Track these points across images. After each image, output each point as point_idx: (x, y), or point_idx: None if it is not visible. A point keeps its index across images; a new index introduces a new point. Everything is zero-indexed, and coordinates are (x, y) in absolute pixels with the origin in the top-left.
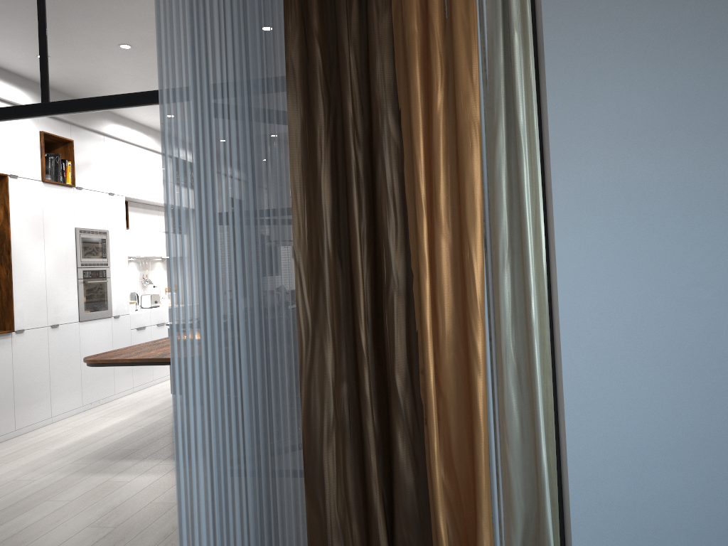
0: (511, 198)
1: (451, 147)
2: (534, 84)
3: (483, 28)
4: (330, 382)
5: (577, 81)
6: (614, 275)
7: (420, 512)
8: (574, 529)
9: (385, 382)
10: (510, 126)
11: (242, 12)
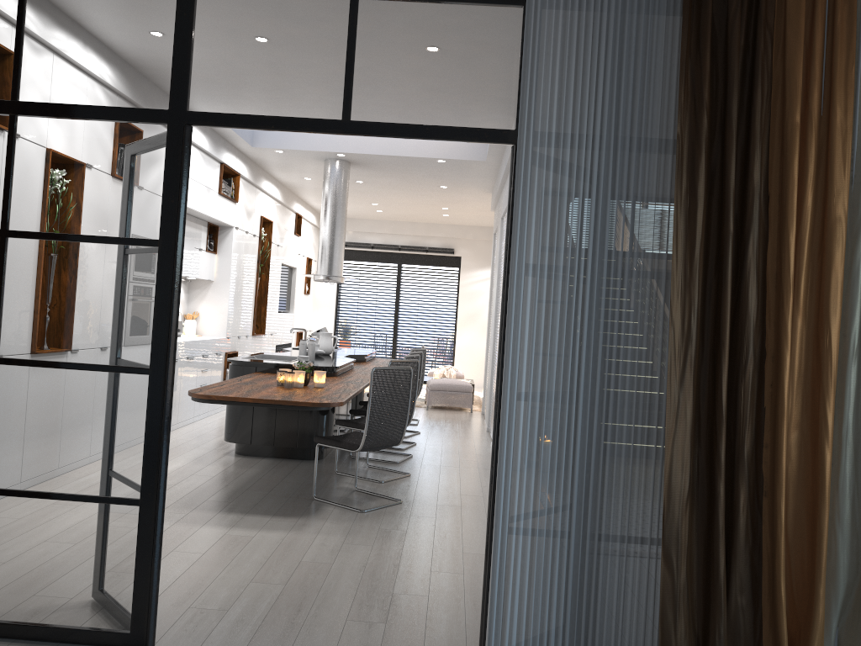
0: None
1: (813, 237)
2: None
3: (853, 131)
4: (689, 448)
5: None
6: None
7: (753, 579)
8: None
9: (732, 452)
10: None
11: (616, 72)
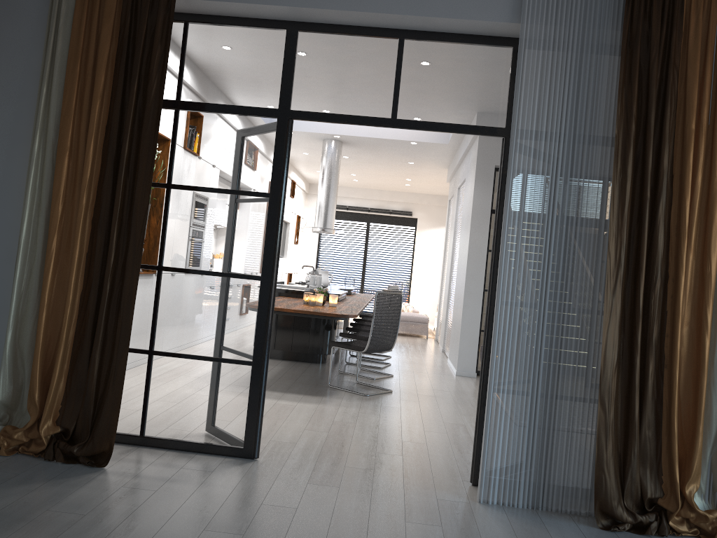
0: None
1: (701, 203)
2: None
3: None
4: (618, 334)
5: None
6: None
7: (656, 420)
8: None
9: (645, 339)
10: None
11: (575, 93)
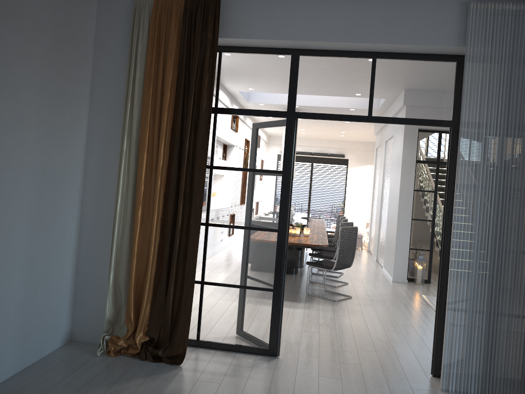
0: None
1: None
2: None
3: None
4: None
5: None
6: None
7: None
8: None
9: None
10: None
11: (507, 97)
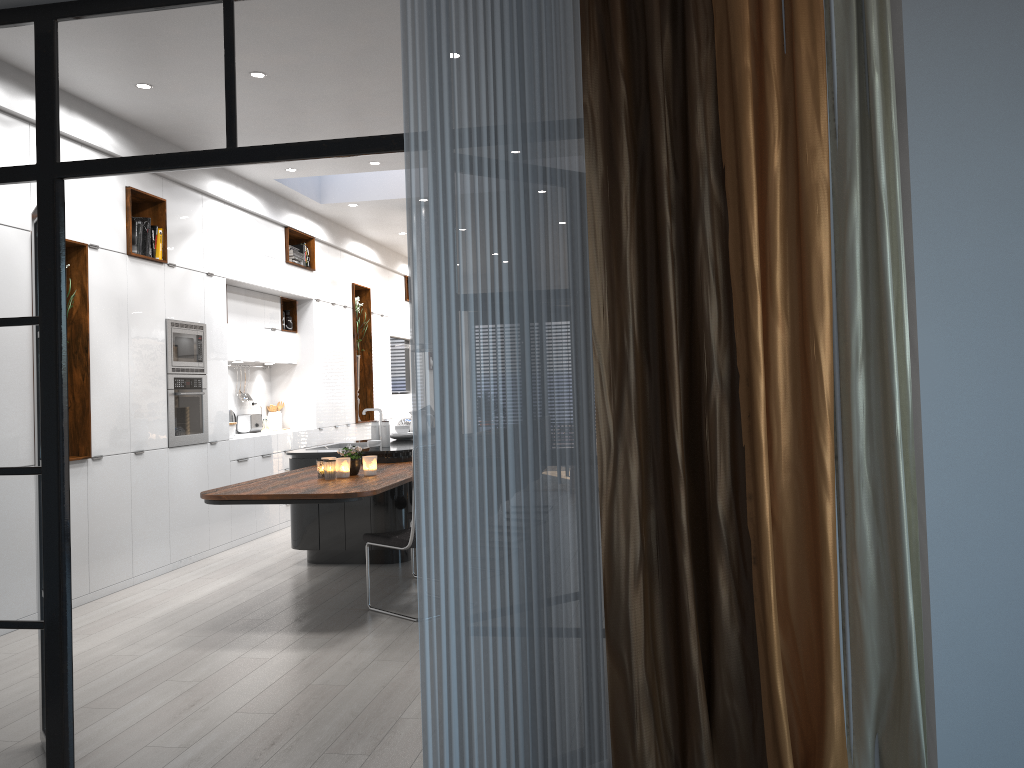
0: (866, 281)
1: (789, 215)
2: (896, 139)
3: (831, 67)
4: (637, 508)
5: (948, 136)
6: (993, 379)
7: (747, 675)
8: (939, 699)
9: (703, 509)
10: (866, 191)
11: (516, 39)
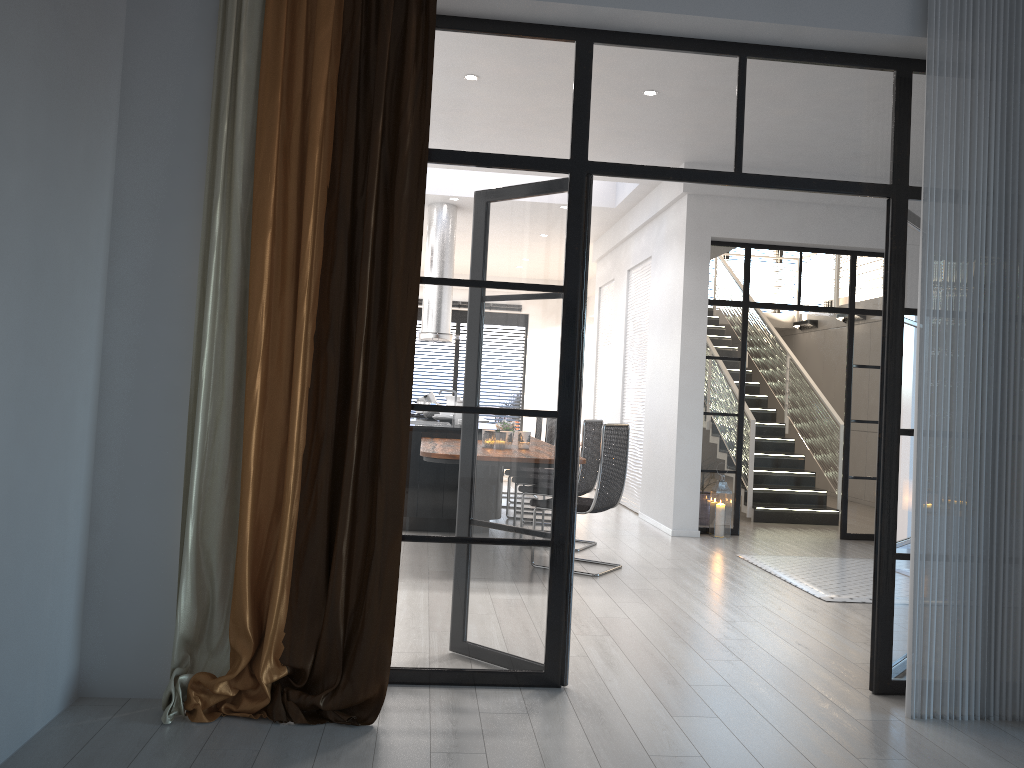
0: None
1: None
2: None
3: None
4: None
5: None
6: None
7: None
8: None
9: None
10: None
11: (1005, 136)
